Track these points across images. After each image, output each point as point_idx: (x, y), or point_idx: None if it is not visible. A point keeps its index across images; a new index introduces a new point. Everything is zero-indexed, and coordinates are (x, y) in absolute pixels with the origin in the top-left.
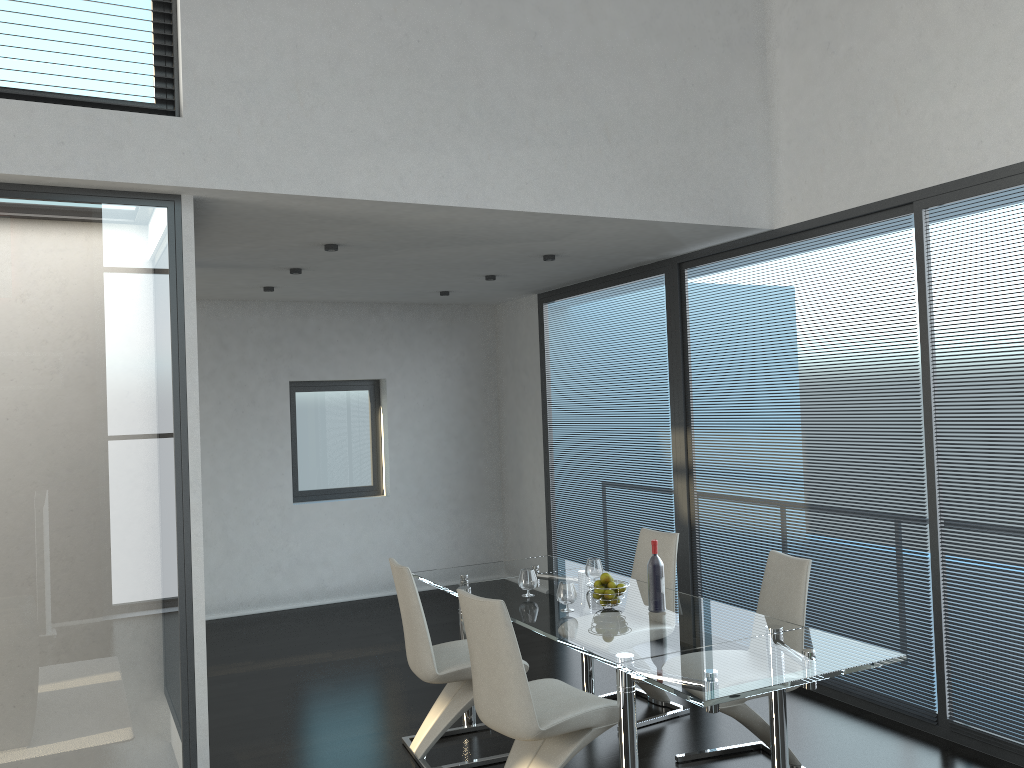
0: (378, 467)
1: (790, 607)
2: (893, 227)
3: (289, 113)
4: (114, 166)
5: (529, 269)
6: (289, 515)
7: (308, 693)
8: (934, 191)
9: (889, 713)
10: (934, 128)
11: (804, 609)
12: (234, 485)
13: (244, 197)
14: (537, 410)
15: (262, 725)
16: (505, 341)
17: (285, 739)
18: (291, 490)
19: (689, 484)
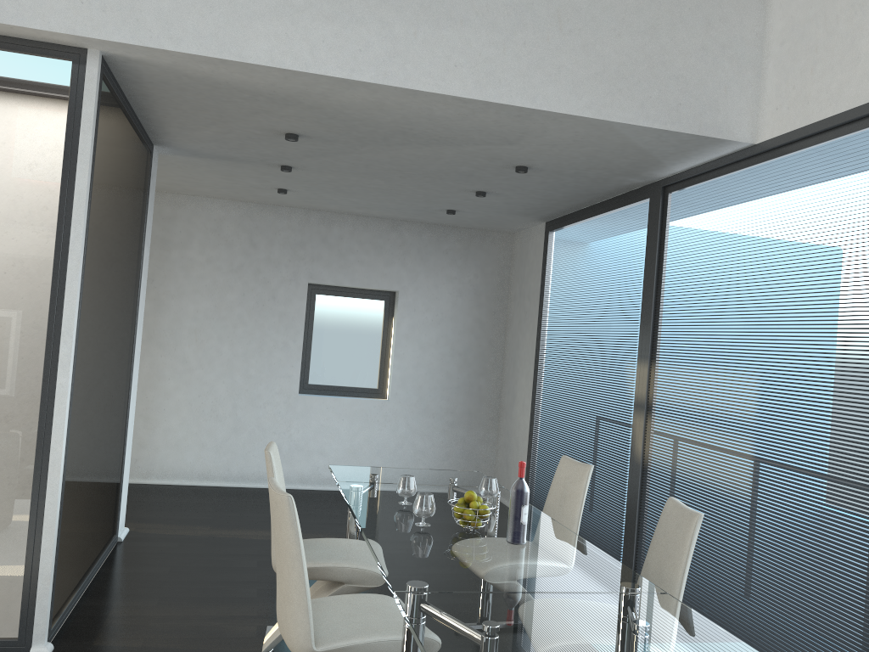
0: (384, 372)
1: (671, 566)
2: None
3: None
4: (11, 9)
5: (514, 186)
6: (294, 404)
7: (228, 565)
8: None
9: None
10: None
11: (684, 572)
12: (248, 370)
13: (150, 56)
14: (533, 335)
15: (161, 586)
16: (517, 268)
17: (168, 604)
18: (298, 381)
19: (647, 421)
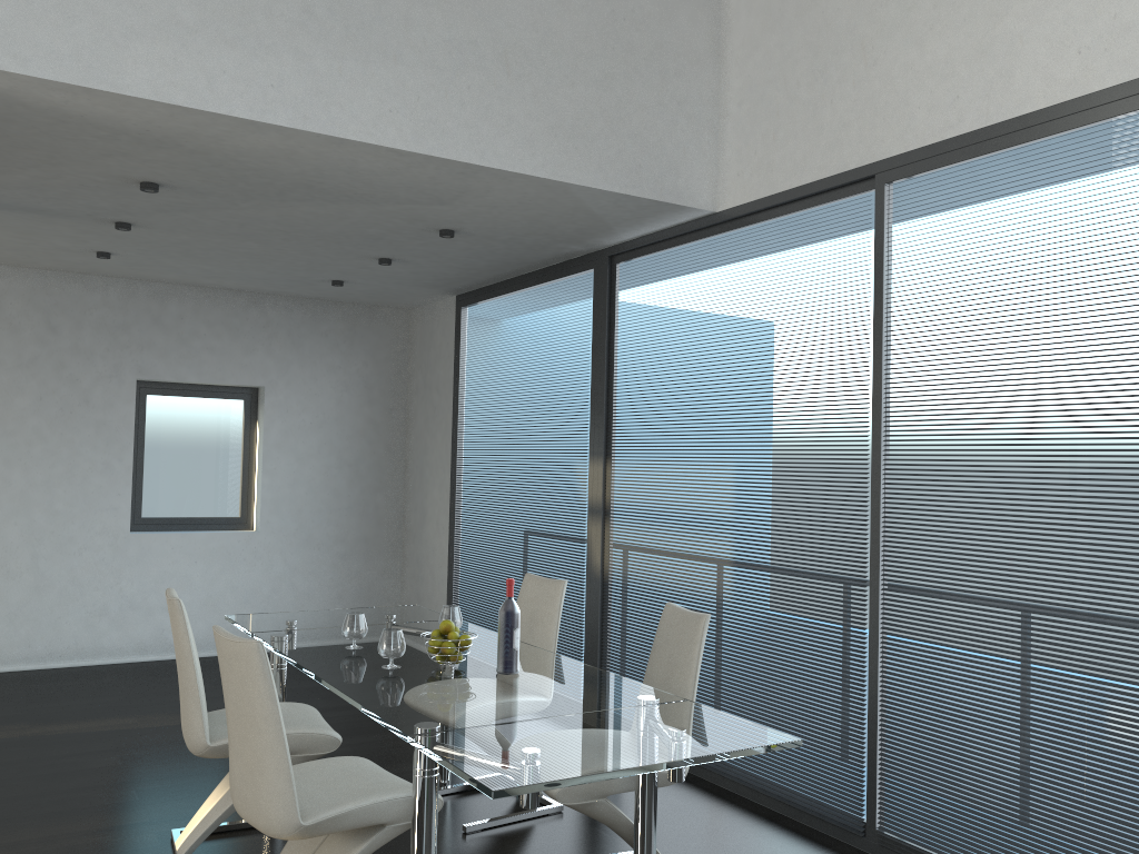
0: (249, 495)
1: (680, 675)
2: (851, 207)
3: None
4: None
5: (430, 252)
6: (124, 546)
7: (80, 767)
8: (900, 161)
9: (810, 820)
10: (904, 82)
11: (696, 678)
12: (52, 504)
13: None
14: (447, 436)
15: None
16: (418, 353)
17: (14, 827)
18: (129, 515)
19: (605, 528)
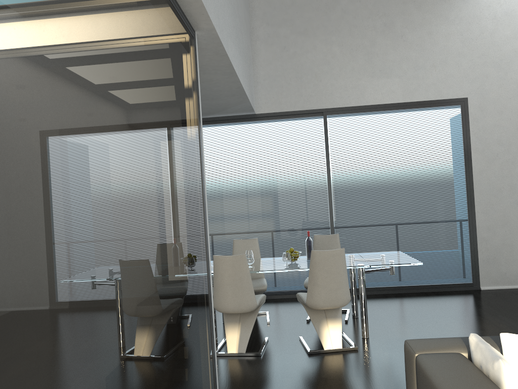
0: None
1: None
2: (313, 120)
3: (222, 5)
4: (207, 4)
5: None
6: None
7: None
8: (331, 109)
9: None
10: (331, 88)
11: None
12: None
13: (206, 43)
14: None
15: None
16: None
17: None
18: None
19: None
